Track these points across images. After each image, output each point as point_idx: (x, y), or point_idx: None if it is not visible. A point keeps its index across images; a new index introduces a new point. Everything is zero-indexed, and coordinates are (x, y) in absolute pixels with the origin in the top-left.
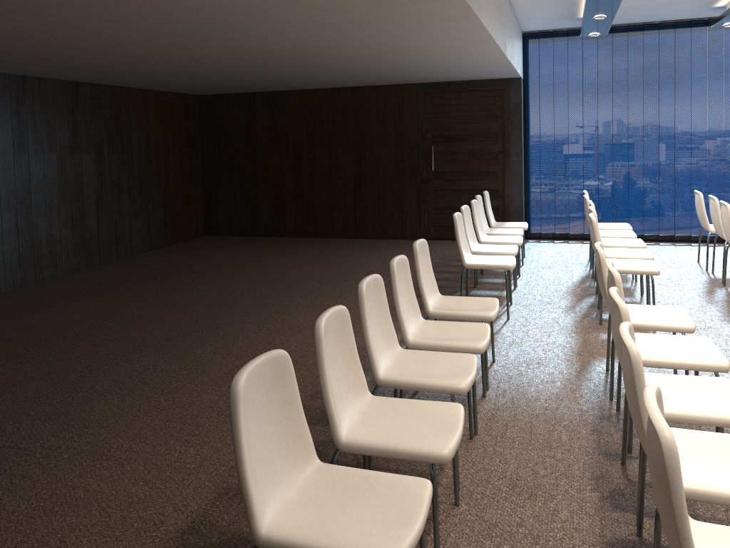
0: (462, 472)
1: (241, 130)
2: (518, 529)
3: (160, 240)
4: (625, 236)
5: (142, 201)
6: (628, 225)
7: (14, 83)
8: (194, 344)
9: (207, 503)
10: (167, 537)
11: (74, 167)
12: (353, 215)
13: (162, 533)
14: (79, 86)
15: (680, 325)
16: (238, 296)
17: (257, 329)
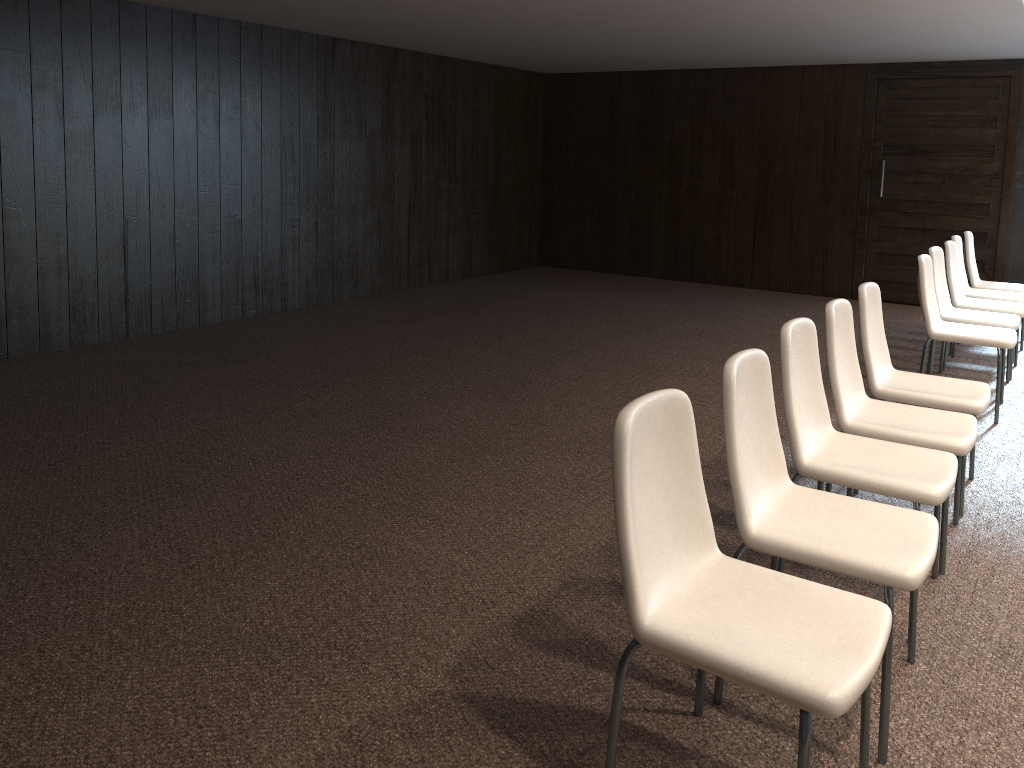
0: (919, 620)
1: (598, 124)
2: (1012, 713)
3: (482, 266)
4: None
5: (464, 212)
6: None
7: (323, 46)
8: (529, 397)
9: (550, 591)
10: (500, 622)
11: (385, 159)
12: (750, 254)
13: (494, 615)
14: (397, 54)
15: None
16: (585, 345)
17: (612, 389)
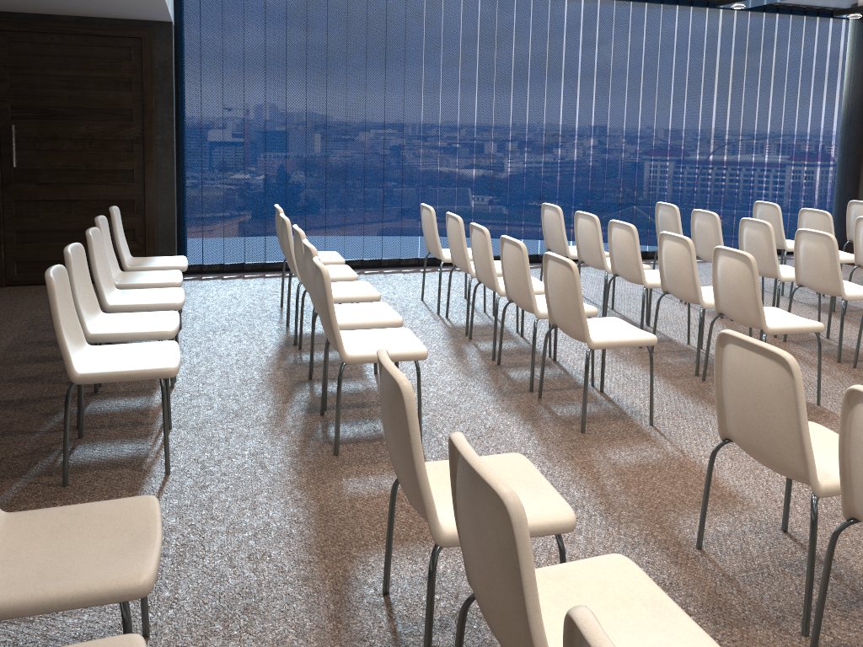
0: None
1: None
2: None
3: None
4: (343, 277)
5: None
6: (337, 255)
7: None
8: None
9: None
10: None
11: None
12: None
13: None
14: None
15: (553, 520)
16: None
17: None
